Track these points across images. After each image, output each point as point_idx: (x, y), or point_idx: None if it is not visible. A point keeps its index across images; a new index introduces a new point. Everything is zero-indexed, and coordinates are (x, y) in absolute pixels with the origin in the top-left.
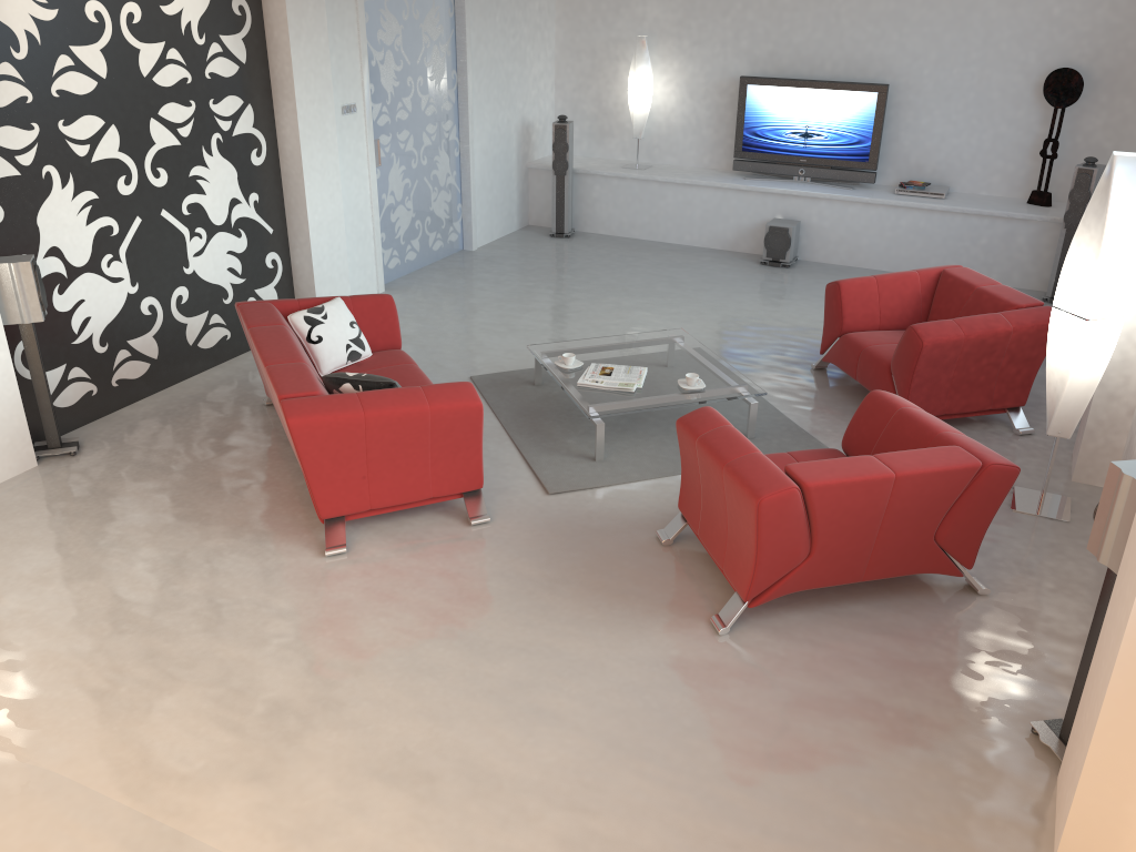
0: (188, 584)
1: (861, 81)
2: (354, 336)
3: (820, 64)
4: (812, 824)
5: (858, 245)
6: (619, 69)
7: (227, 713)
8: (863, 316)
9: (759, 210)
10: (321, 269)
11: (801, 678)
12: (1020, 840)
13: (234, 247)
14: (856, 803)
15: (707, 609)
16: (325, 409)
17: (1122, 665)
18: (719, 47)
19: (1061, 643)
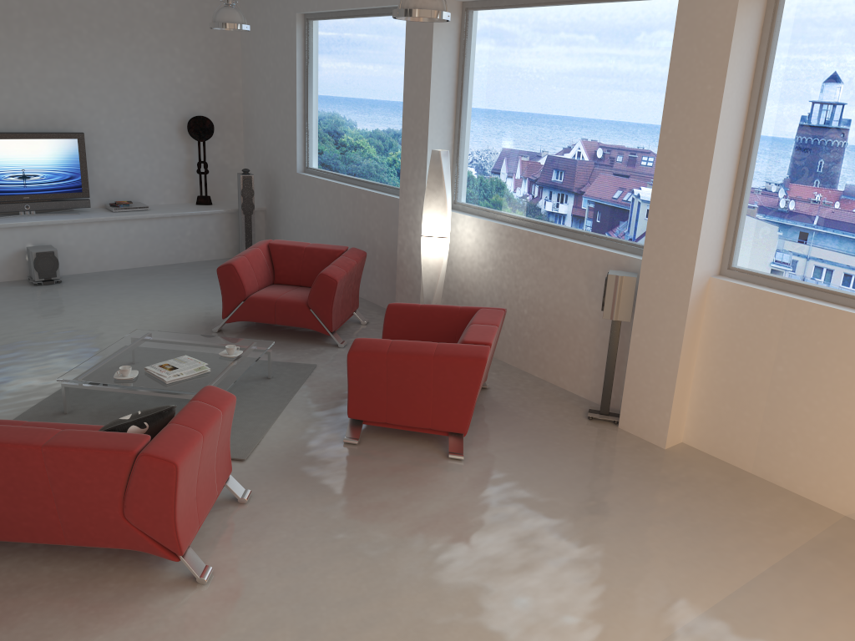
0: None
1: (53, 131)
2: None
3: (14, 120)
4: (621, 490)
5: (102, 254)
6: None
7: None
8: (252, 283)
9: (9, 243)
10: None
11: (516, 453)
12: (650, 450)
13: None
14: (613, 474)
15: (435, 455)
16: (183, 442)
17: (683, 342)
18: None
19: (536, 389)
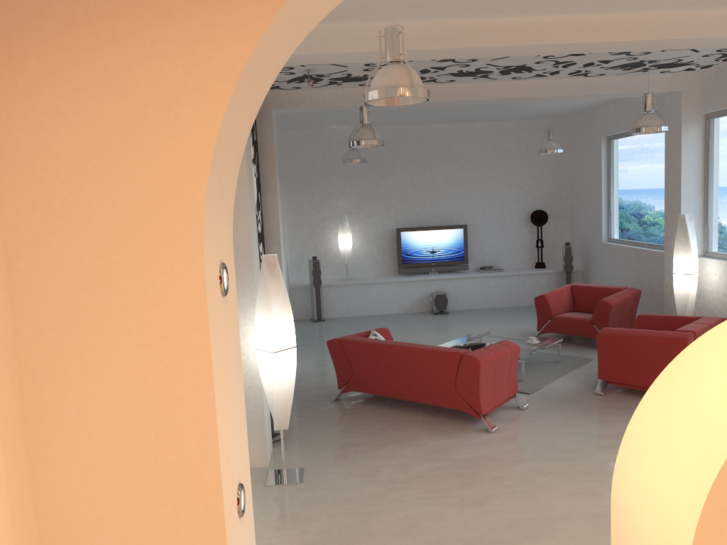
0: (457, 456)
1: (450, 225)
2: None
3: (430, 219)
4: None
5: (473, 298)
6: (326, 232)
7: (573, 479)
8: (556, 308)
9: (422, 289)
10: None
11: None
12: None
13: None
14: None
15: None
16: (484, 354)
17: None
18: (379, 216)
19: None
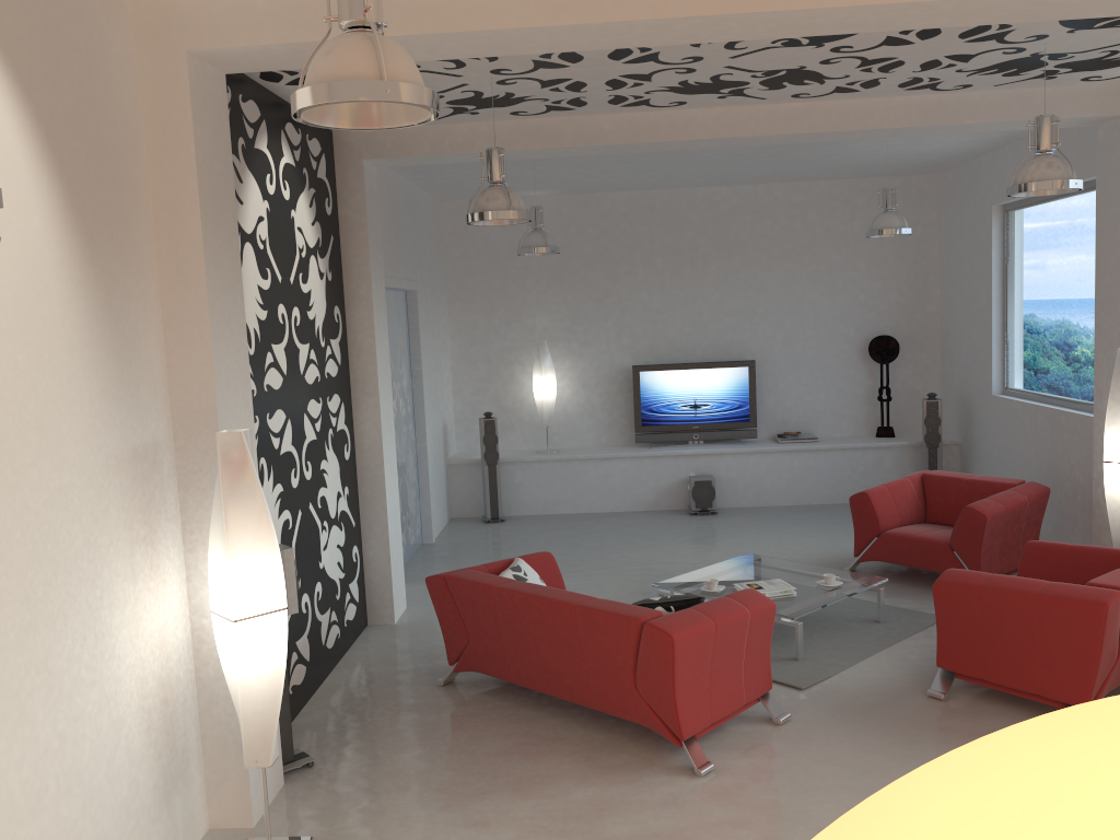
0: (613, 830)
1: (727, 360)
2: None
3: (692, 351)
4: None
5: (762, 487)
6: (515, 371)
7: None
8: (889, 516)
9: (674, 471)
10: (393, 557)
11: None
12: None
13: (339, 541)
14: None
15: None
16: (688, 623)
17: None
18: (604, 345)
19: None
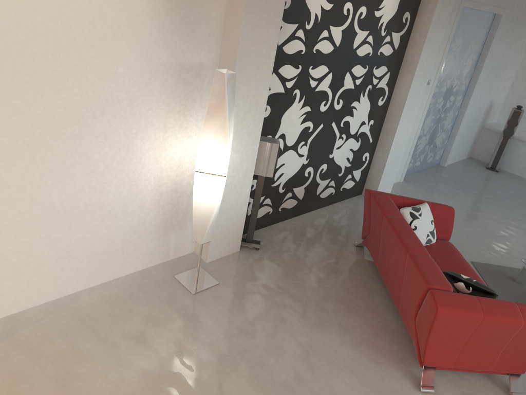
0: (336, 383)
1: None
2: (431, 230)
3: None
4: None
5: None
6: None
7: None
8: None
9: None
10: (387, 167)
11: None
12: None
13: (353, 147)
14: None
15: None
16: (460, 306)
17: None
18: None
19: None
